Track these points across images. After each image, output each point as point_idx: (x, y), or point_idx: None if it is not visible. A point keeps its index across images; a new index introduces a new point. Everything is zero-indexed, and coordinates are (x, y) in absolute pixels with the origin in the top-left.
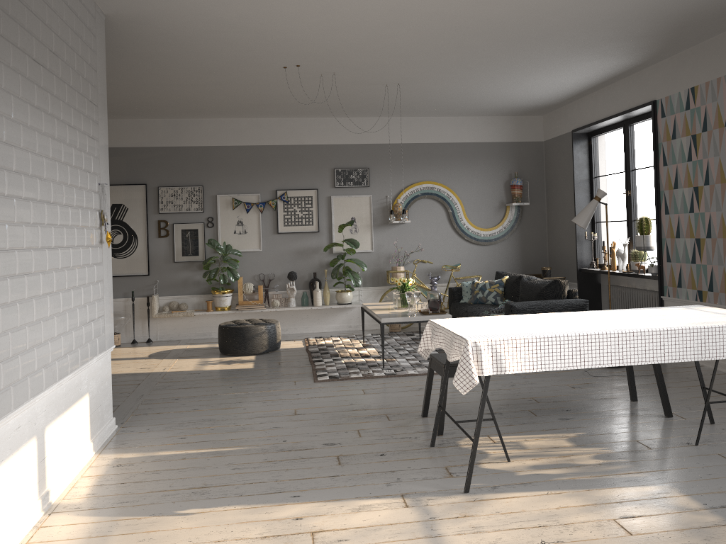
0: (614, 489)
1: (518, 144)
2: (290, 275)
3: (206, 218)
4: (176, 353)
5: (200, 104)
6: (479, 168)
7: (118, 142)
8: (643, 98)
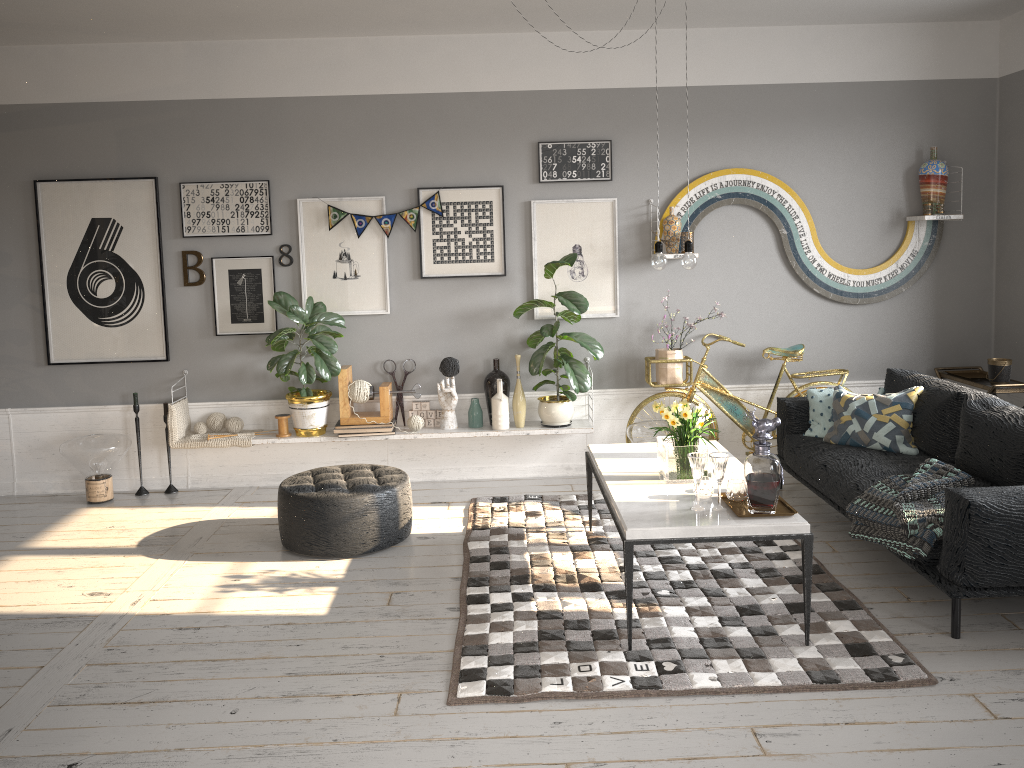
0: None
1: (941, 86)
2: (444, 367)
3: (278, 247)
4: (196, 538)
5: (236, 1)
6: (851, 140)
7: (97, 92)
8: None
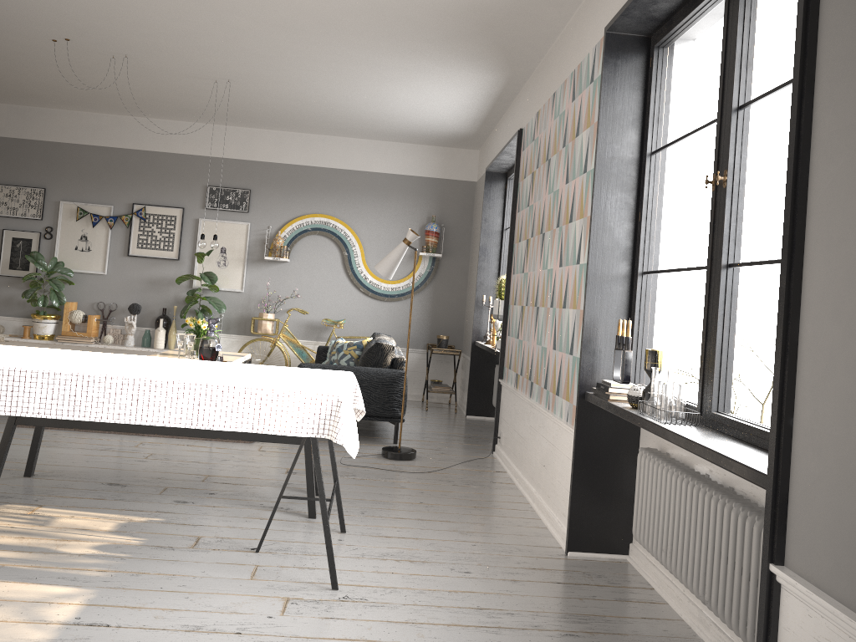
0: (19, 584)
1: (444, 182)
2: (130, 308)
3: (45, 227)
4: None
5: (25, 87)
6: (390, 206)
7: None
8: (518, 127)
